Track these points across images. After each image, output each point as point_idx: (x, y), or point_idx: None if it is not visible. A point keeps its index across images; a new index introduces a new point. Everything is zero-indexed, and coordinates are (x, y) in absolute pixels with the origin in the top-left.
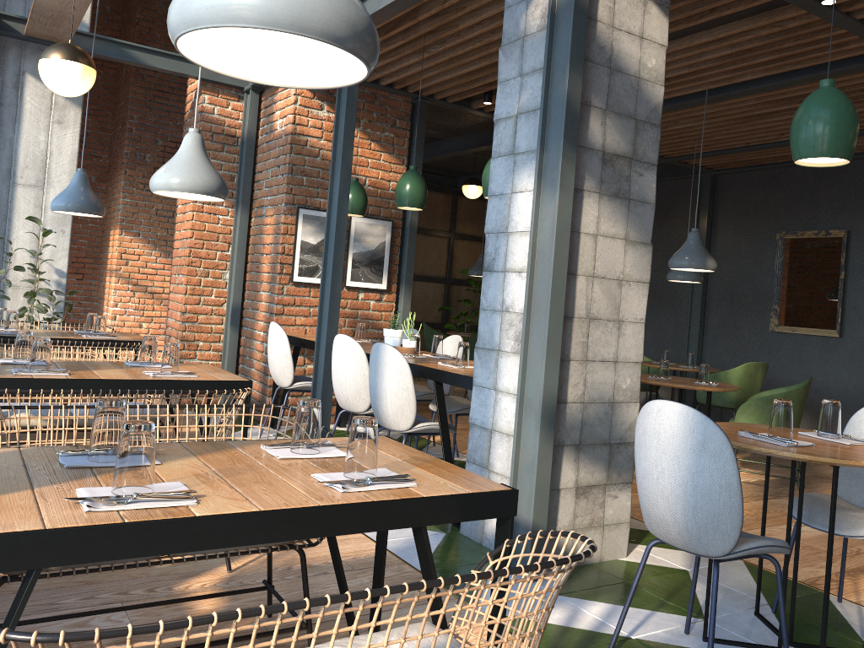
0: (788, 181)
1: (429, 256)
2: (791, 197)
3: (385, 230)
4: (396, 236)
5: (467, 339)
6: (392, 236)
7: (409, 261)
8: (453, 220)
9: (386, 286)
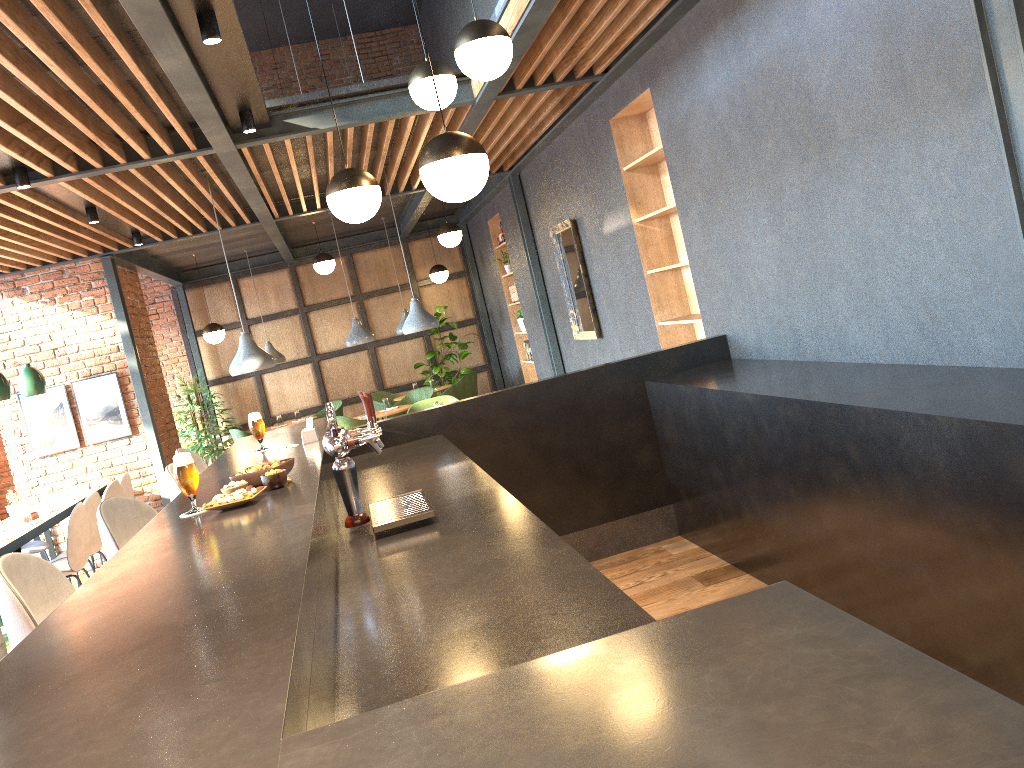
0: (543, 170)
1: (394, 314)
2: (548, 187)
3: (111, 383)
4: (127, 383)
5: (440, 392)
6: (124, 384)
7: (141, 402)
8: (410, 269)
9: (130, 430)
